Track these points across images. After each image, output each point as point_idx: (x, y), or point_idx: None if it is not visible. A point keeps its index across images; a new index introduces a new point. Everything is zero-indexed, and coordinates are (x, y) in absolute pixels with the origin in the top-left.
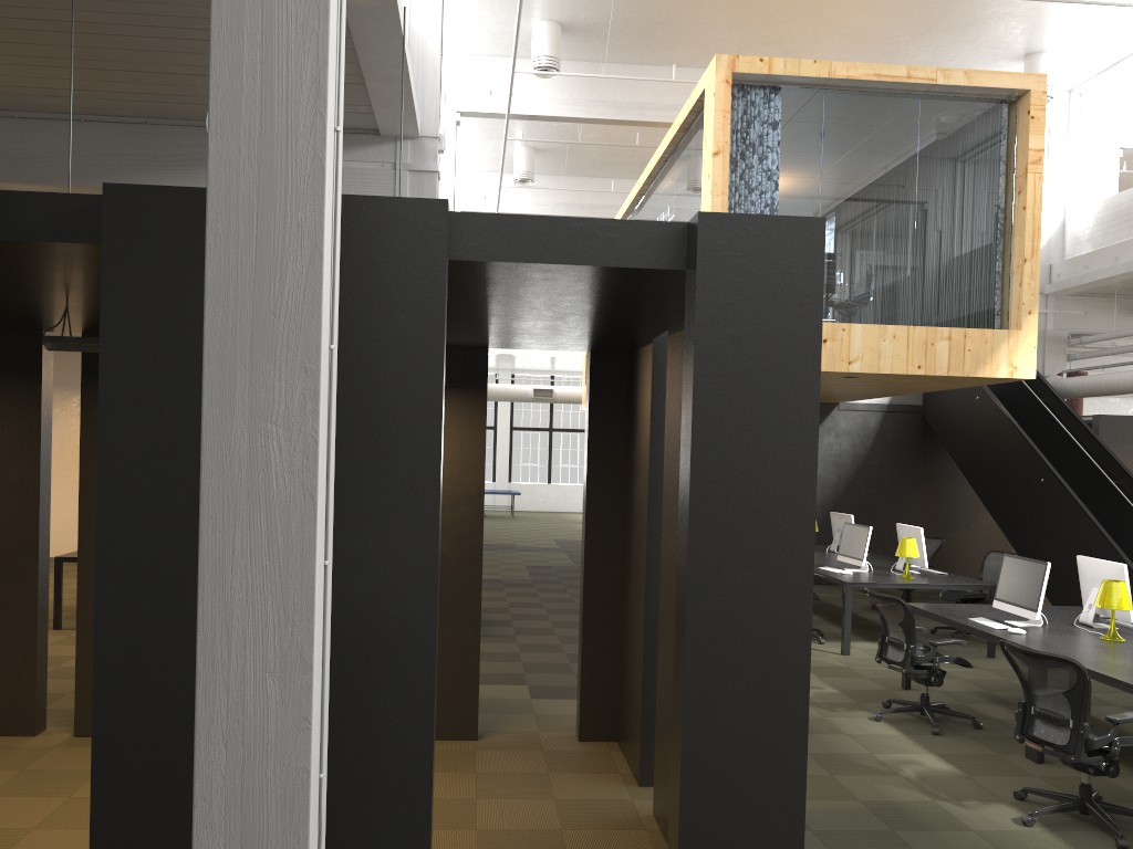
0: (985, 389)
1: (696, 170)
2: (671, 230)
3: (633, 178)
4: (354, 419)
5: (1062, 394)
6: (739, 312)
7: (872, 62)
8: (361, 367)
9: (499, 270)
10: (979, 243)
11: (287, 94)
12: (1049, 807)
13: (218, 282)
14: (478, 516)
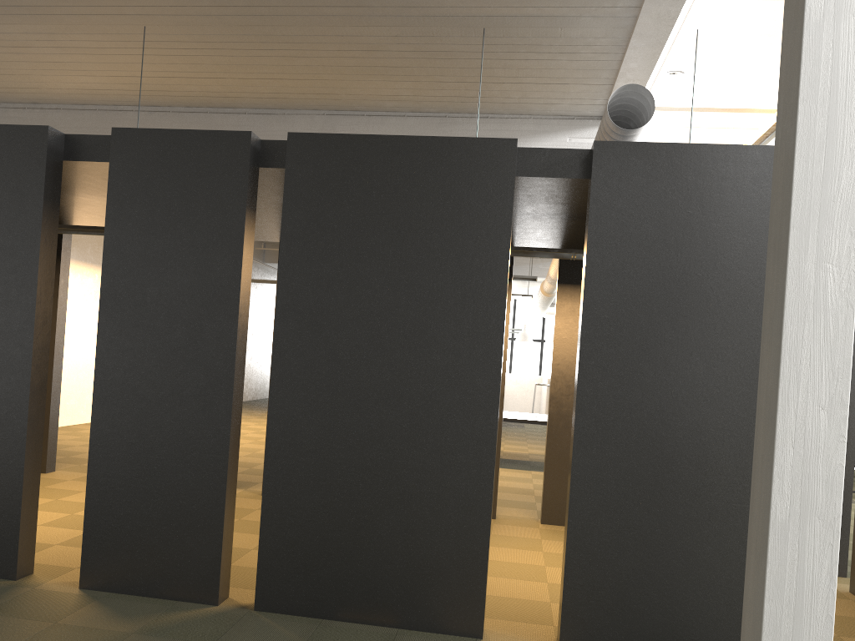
0: None
1: None
2: None
3: None
4: (744, 285)
5: None
6: None
7: None
8: (750, 252)
9: None
10: None
11: (846, 76)
12: None
13: (800, 183)
14: None
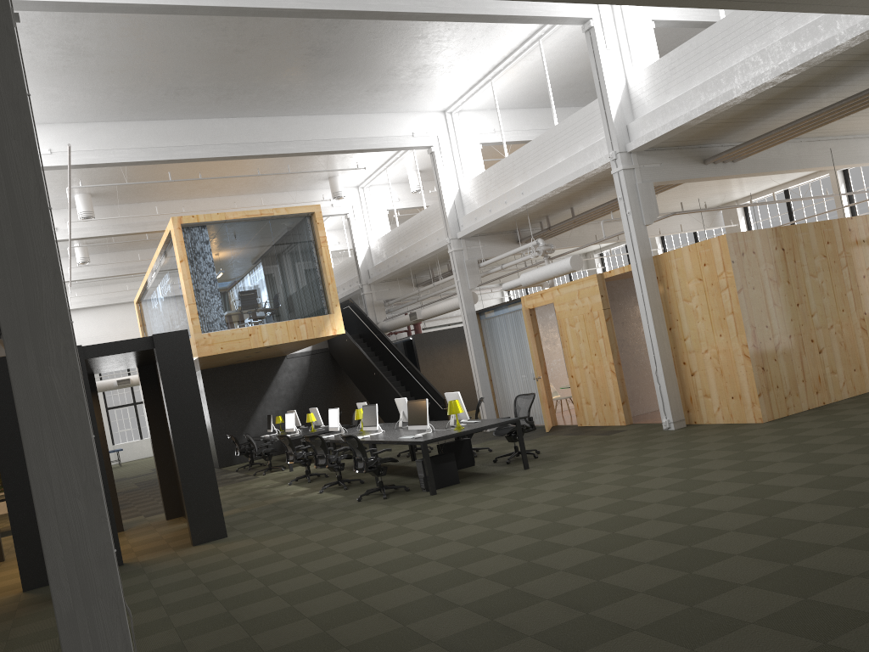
0: (348, 335)
1: (176, 264)
2: (147, 338)
3: (151, 247)
4: None
5: (385, 330)
6: (170, 357)
7: (258, 188)
8: None
9: (99, 358)
10: (310, 279)
11: None
12: (327, 485)
13: None
14: (105, 441)
